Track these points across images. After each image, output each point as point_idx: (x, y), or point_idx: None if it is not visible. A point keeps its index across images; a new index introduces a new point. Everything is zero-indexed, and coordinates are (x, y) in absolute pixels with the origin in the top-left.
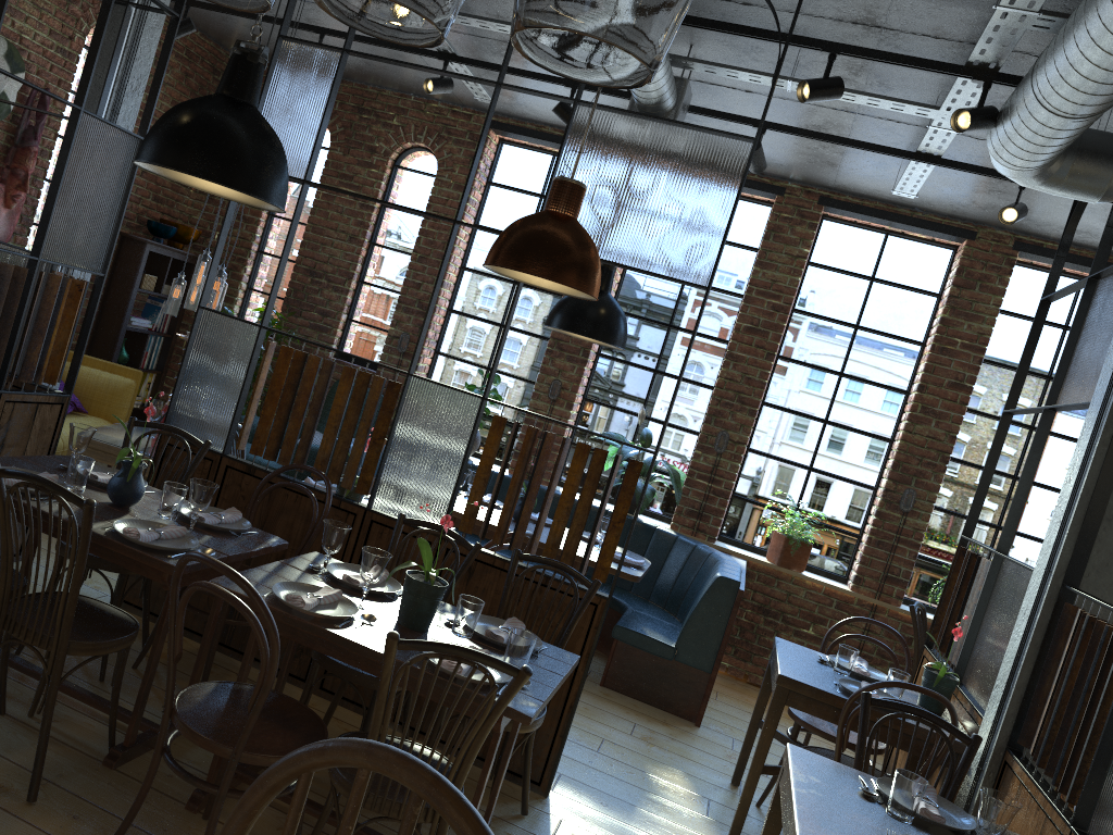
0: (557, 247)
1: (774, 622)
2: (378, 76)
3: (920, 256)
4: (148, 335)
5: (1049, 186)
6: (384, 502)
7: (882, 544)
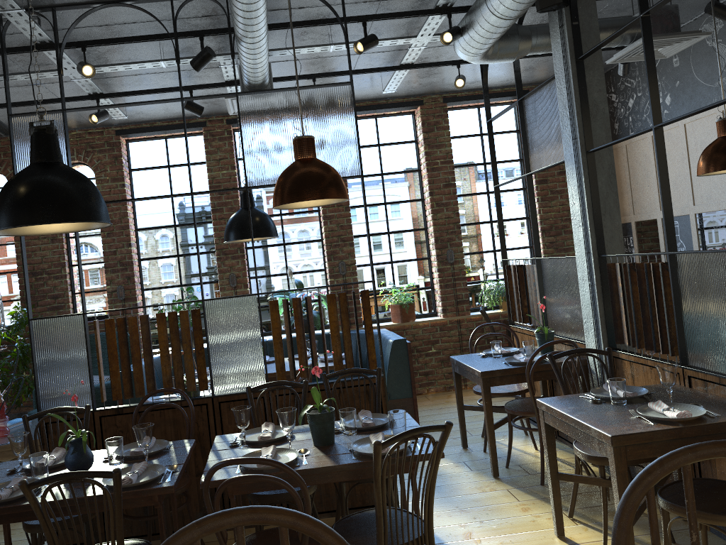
0: (322, 177)
1: (413, 355)
2: None
3: (397, 123)
4: None
5: (491, 59)
6: (221, 387)
7: (448, 285)
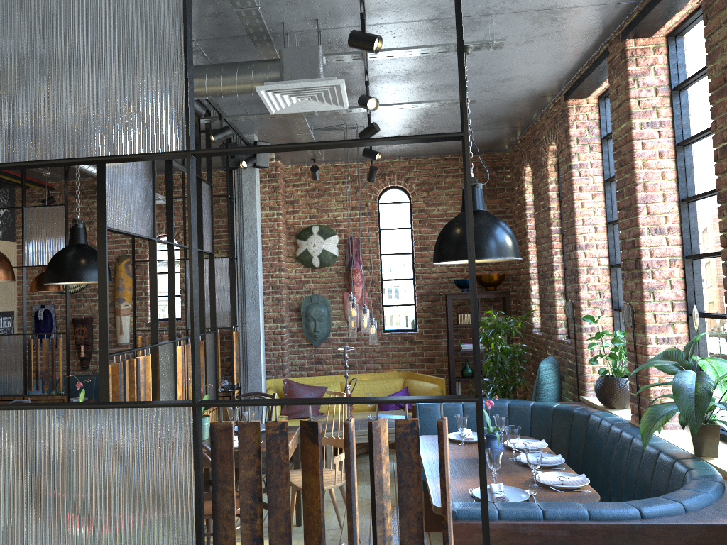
0: None
1: None
2: (508, 117)
3: None
4: (480, 354)
5: None
6: None
7: None
